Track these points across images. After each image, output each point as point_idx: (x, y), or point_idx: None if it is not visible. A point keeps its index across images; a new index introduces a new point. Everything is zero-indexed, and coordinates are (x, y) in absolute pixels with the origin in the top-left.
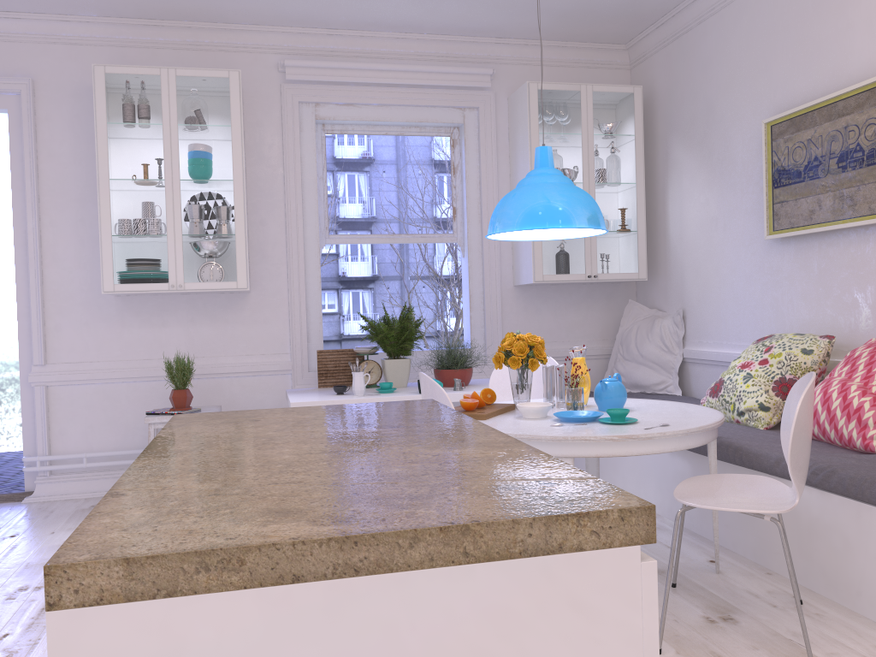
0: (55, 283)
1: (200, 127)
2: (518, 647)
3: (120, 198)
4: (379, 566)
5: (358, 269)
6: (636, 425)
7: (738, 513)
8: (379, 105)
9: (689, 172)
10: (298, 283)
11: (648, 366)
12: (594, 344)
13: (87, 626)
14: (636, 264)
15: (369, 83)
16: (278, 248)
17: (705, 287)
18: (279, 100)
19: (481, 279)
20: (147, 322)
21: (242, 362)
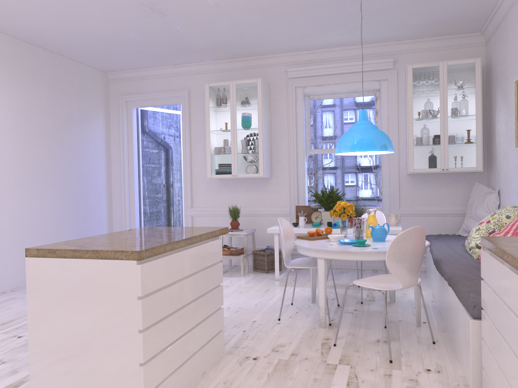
0: (195, 174)
1: (245, 105)
2: (108, 280)
3: (213, 138)
4: (80, 257)
5: (367, 162)
6: (363, 247)
7: (444, 300)
8: (334, 84)
9: (501, 108)
10: (293, 173)
11: (479, 221)
12: (458, 207)
13: (31, 261)
14: (475, 162)
15: (329, 73)
16: (284, 157)
17: (505, 176)
18: (286, 87)
19: (388, 170)
20: (229, 190)
21: (268, 209)
